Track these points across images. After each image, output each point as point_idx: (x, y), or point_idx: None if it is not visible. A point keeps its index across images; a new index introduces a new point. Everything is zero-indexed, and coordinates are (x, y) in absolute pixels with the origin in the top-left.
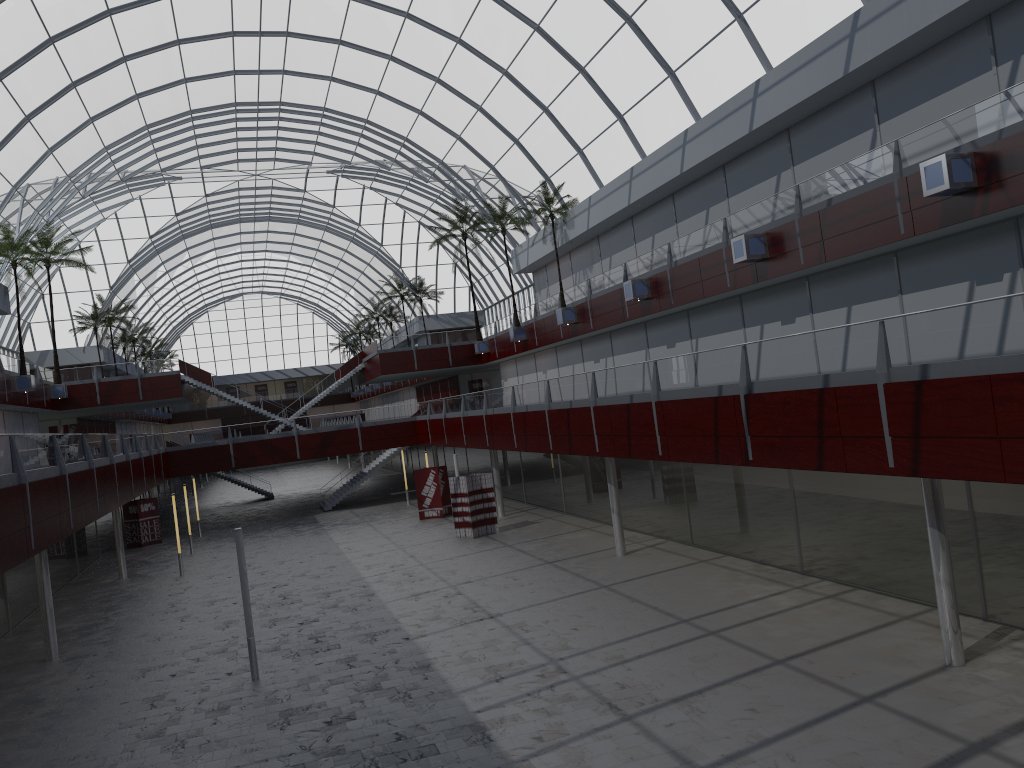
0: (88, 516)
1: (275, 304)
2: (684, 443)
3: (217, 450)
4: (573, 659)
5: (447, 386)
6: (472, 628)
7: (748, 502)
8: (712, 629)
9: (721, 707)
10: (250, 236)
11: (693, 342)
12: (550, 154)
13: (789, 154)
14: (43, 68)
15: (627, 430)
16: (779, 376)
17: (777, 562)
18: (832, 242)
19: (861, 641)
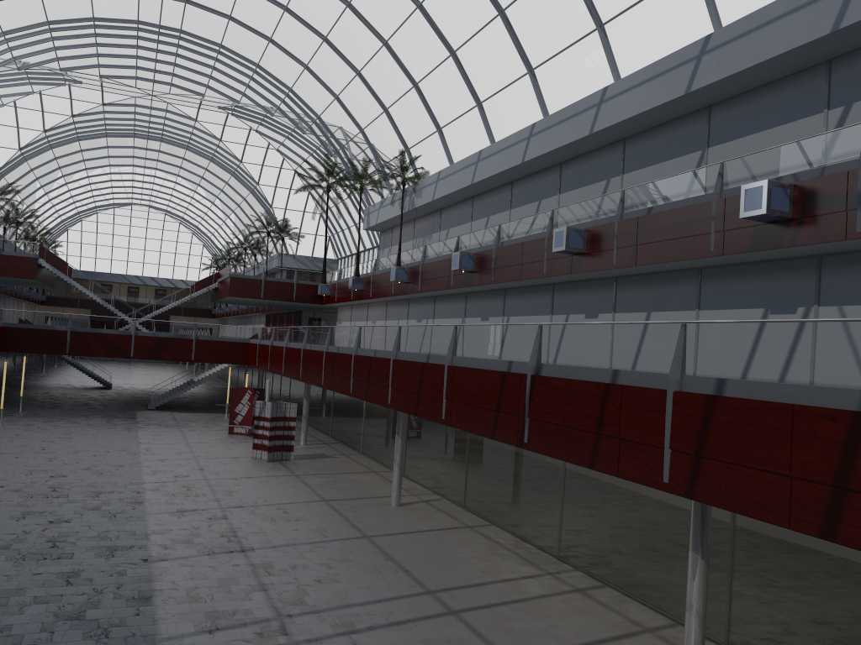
0: None
1: (160, 219)
2: (467, 412)
3: (54, 334)
4: (301, 618)
5: (291, 319)
6: (217, 560)
7: (521, 478)
8: (454, 607)
9: None
10: (142, 152)
11: (505, 319)
12: (413, 127)
13: (621, 162)
14: None
15: (418, 388)
16: (569, 363)
17: (537, 542)
18: (645, 248)
19: None
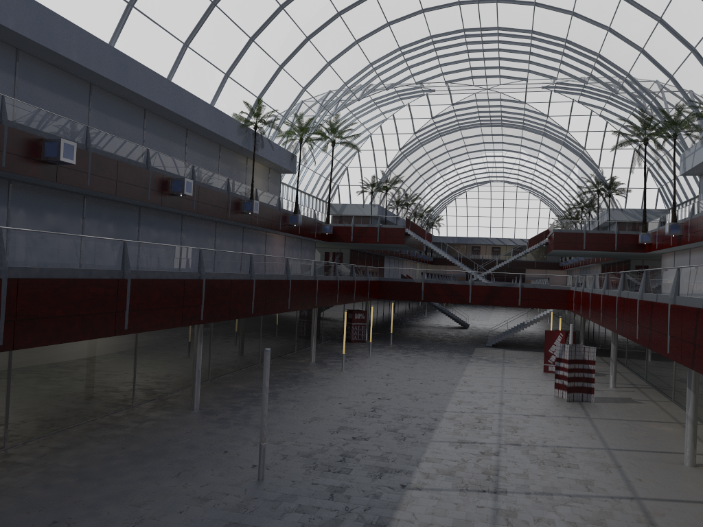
0: (233, 313)
1: (513, 191)
2: None
3: (412, 285)
4: None
5: (622, 268)
6: (465, 498)
7: None
8: None
9: None
10: (489, 138)
11: None
12: None
13: None
14: (313, 0)
15: (693, 337)
16: None
17: None
18: None
19: None
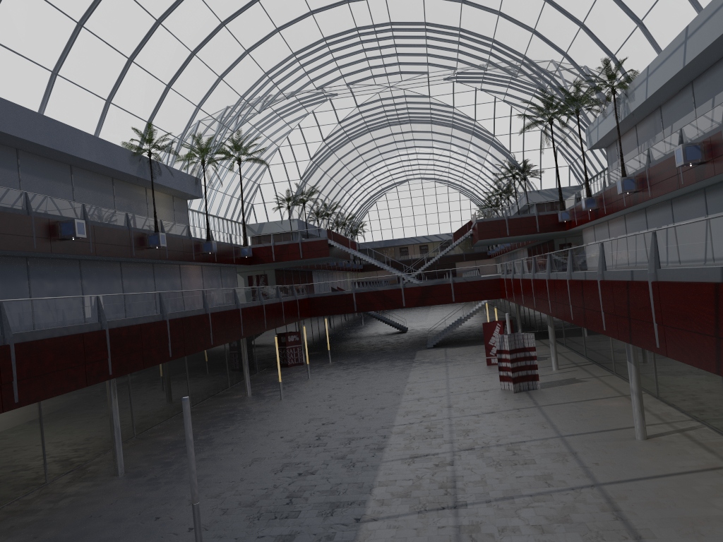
0: (148, 361)
1: (431, 186)
2: (681, 338)
3: (343, 297)
4: None
5: (546, 248)
6: (425, 520)
7: None
8: None
9: None
10: (400, 136)
11: None
12: (612, 31)
13: None
14: (193, 12)
15: (627, 311)
16: None
17: None
18: None
19: None
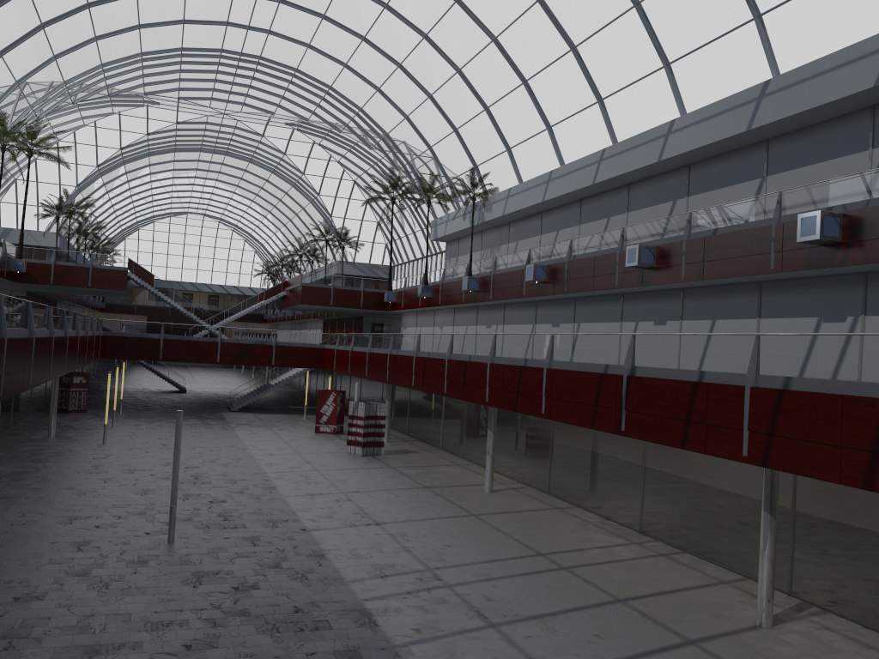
0: (42, 377)
1: (214, 227)
2: (566, 407)
3: (149, 342)
4: (447, 570)
5: (352, 324)
6: (360, 530)
7: (604, 466)
8: (564, 565)
9: (571, 629)
10: (206, 165)
11: (575, 325)
12: (482, 146)
13: (686, 186)
14: None
15: (517, 388)
16: (660, 365)
17: (620, 519)
18: (711, 264)
19: (688, 595)
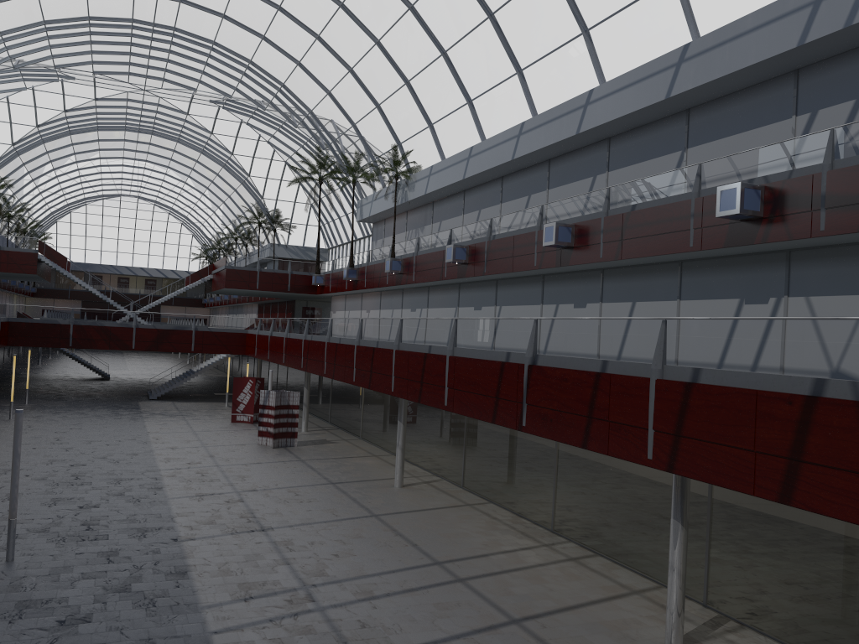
0: None
1: (149, 210)
2: (468, 399)
3: (57, 328)
4: (325, 587)
5: (285, 308)
6: (241, 539)
7: (517, 459)
8: (461, 576)
9: None
10: (133, 145)
11: (497, 308)
12: (405, 123)
13: (606, 160)
14: None
15: (421, 377)
16: (563, 354)
17: (532, 517)
18: (630, 243)
19: (593, 611)
